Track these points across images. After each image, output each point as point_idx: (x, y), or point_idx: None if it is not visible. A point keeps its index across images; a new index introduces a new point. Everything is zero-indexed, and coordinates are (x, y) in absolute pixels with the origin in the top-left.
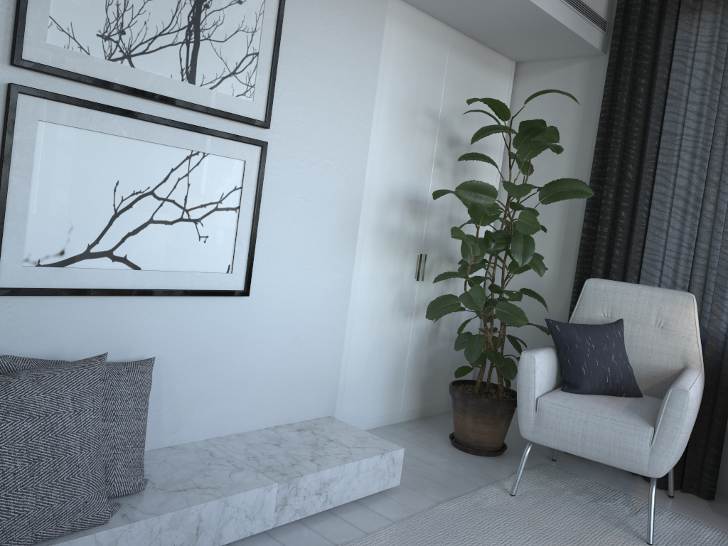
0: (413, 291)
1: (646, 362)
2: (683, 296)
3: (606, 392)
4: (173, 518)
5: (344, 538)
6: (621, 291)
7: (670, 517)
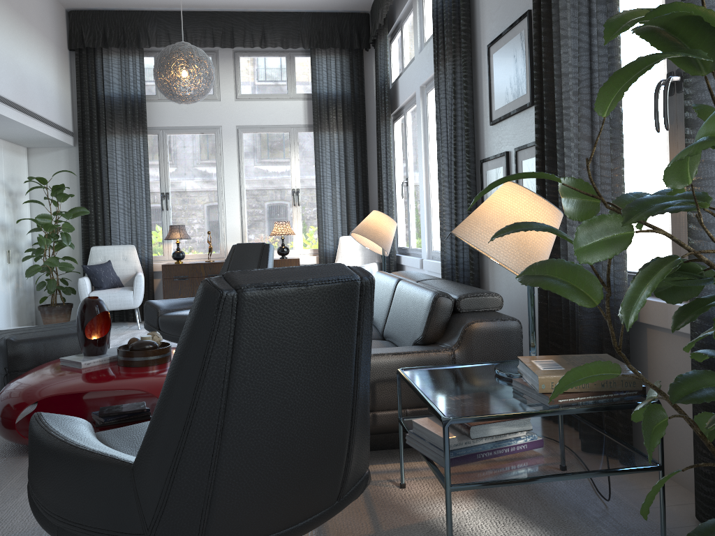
0: (8, 269)
1: (122, 274)
2: (131, 246)
3: (112, 287)
4: None
5: None
6: (107, 249)
7: (143, 325)
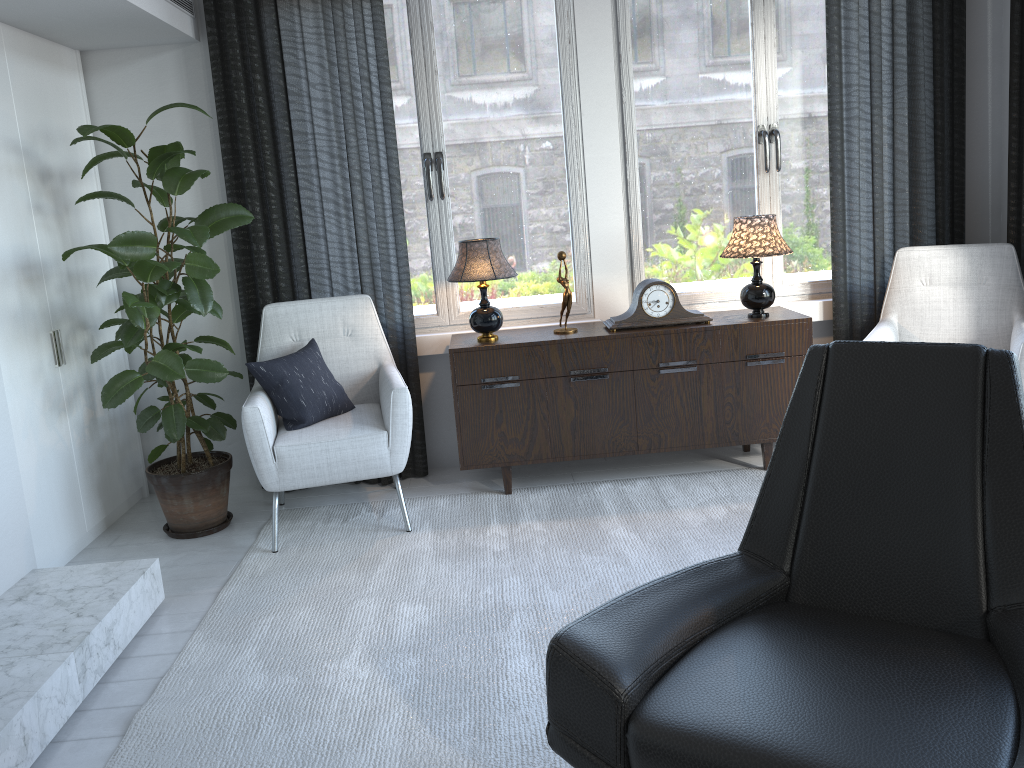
0: (58, 381)
1: (346, 374)
2: (361, 299)
3: (327, 416)
4: (1, 740)
5: (162, 668)
6: (303, 311)
7: (409, 504)
